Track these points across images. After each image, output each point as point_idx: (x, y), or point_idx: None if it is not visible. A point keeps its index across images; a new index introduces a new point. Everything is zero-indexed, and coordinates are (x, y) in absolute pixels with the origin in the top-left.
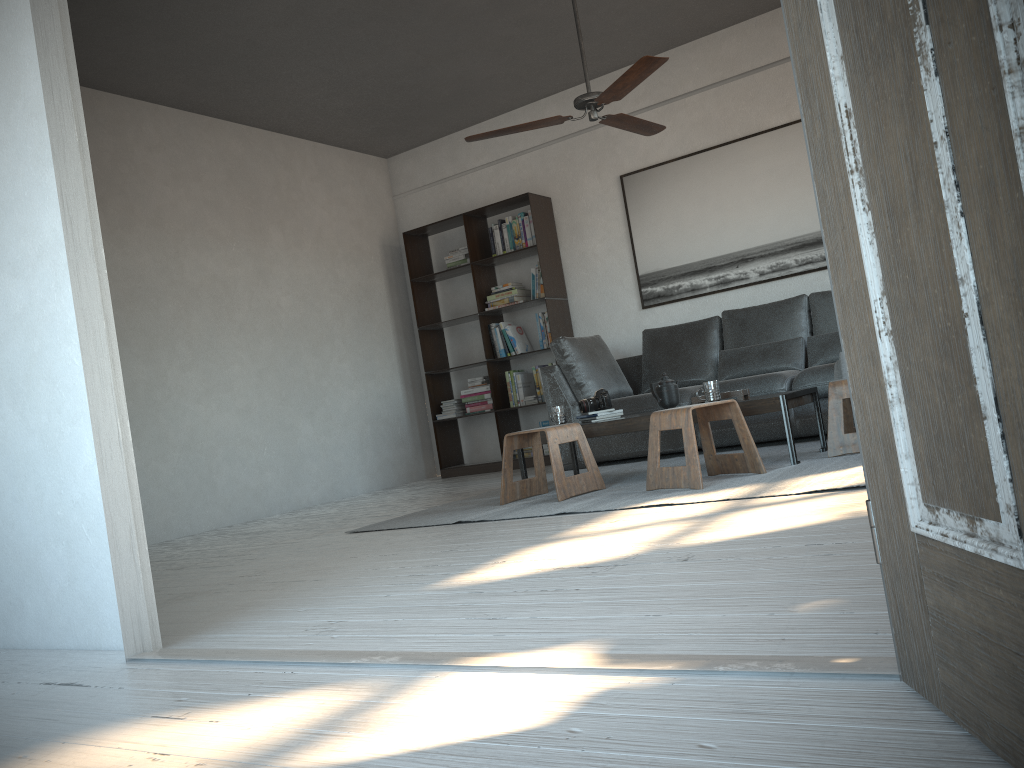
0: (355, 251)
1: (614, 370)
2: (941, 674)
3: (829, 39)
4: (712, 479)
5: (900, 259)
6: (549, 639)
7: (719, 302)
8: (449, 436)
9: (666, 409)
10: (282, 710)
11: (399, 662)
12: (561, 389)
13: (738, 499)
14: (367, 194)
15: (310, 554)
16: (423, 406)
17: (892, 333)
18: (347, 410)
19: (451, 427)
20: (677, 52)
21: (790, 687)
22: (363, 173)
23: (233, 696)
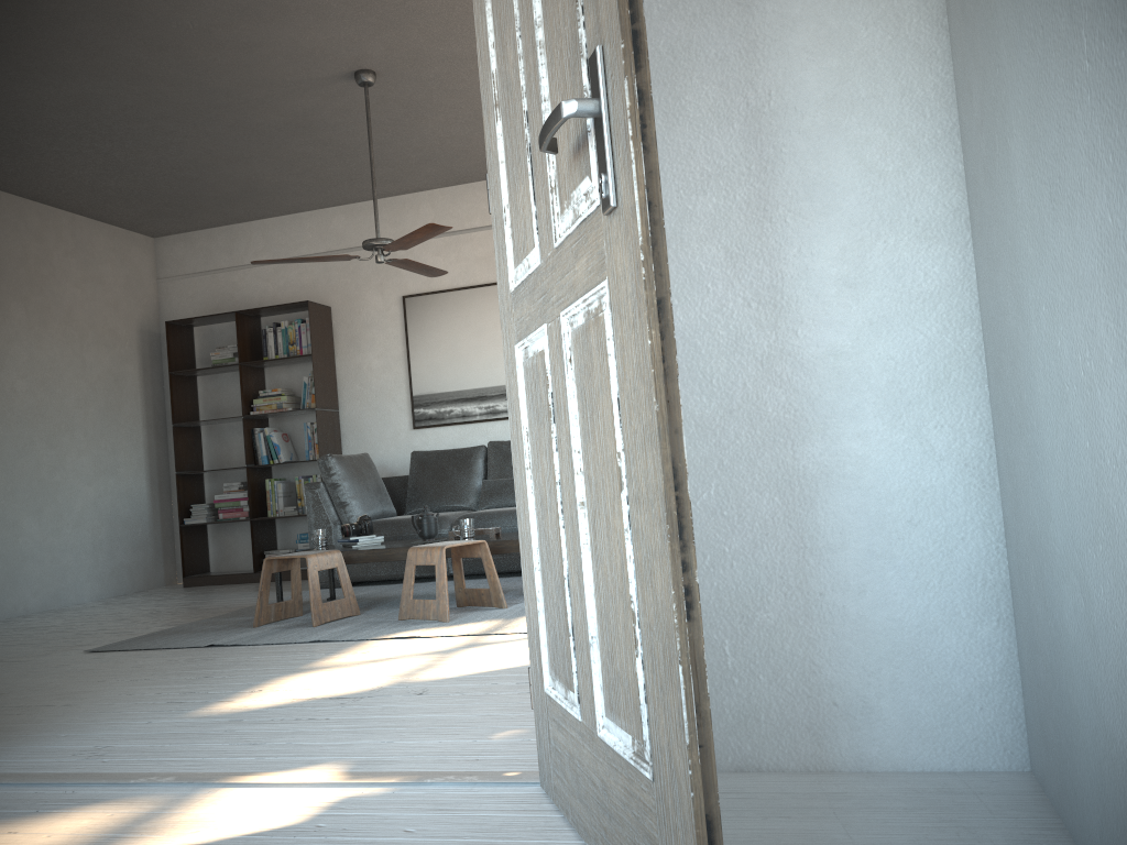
0: (108, 335)
1: (380, 490)
2: (554, 780)
3: (521, 386)
4: (460, 611)
5: (544, 532)
6: (303, 761)
7: (487, 430)
8: (196, 542)
9: (423, 545)
10: (75, 821)
11: (175, 781)
12: (324, 506)
13: (477, 635)
14: (128, 274)
15: (49, 676)
16: (169, 507)
17: (541, 571)
18: (82, 508)
19: (199, 532)
20: (468, 188)
21: (472, 792)
22: (126, 251)
23: (22, 812)
